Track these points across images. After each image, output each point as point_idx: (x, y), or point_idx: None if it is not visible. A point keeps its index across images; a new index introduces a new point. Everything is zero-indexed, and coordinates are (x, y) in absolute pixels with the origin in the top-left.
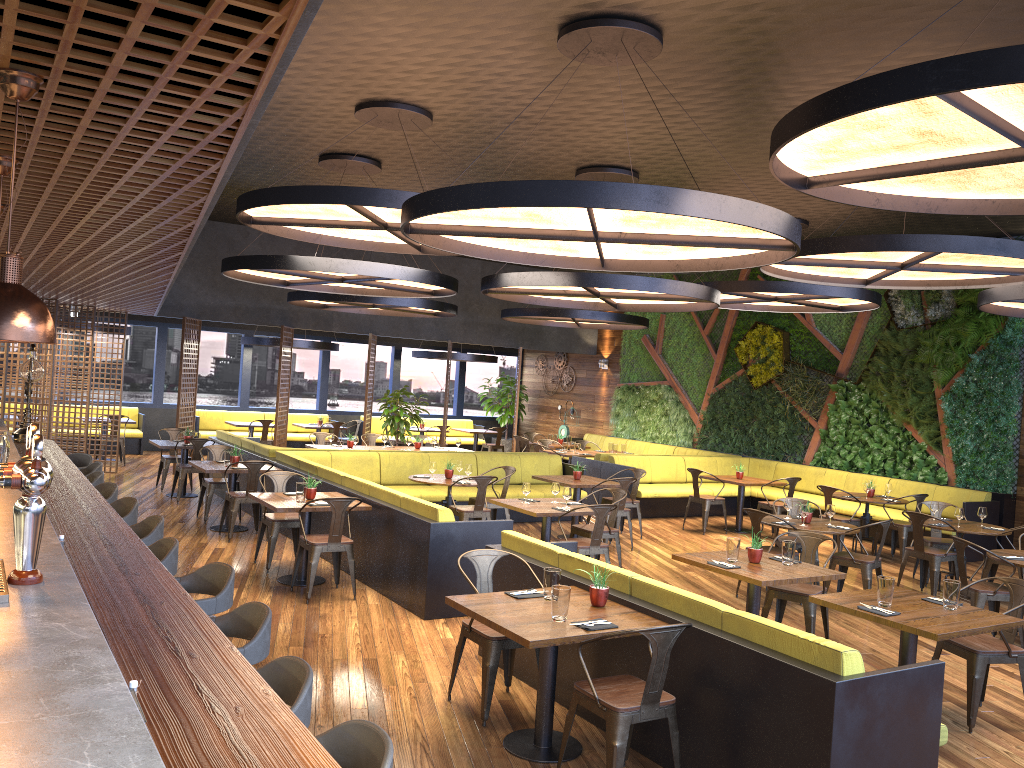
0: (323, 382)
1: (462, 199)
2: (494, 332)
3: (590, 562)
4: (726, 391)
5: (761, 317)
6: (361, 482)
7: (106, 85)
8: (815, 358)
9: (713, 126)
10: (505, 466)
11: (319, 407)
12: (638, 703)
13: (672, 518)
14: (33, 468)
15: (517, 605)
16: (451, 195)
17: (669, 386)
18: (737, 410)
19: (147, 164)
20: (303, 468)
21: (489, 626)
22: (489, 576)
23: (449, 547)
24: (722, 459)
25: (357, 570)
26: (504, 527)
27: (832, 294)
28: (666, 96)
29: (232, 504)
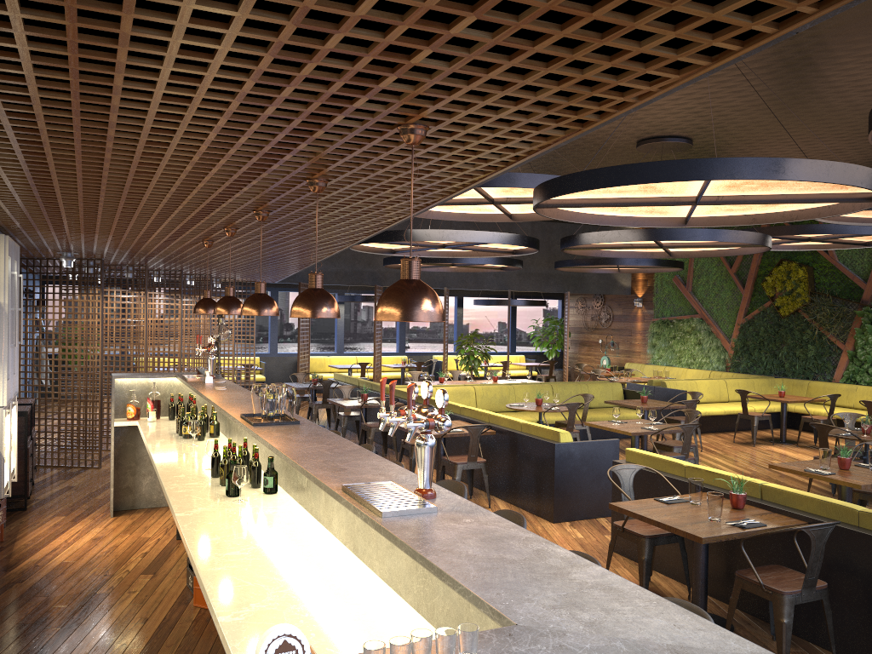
0: (401, 329)
1: (601, 179)
2: (544, 280)
3: (718, 472)
4: (755, 321)
5: (785, 255)
6: (480, 411)
7: (472, 129)
8: (839, 288)
9: (771, 97)
10: (583, 394)
11: (399, 350)
12: (798, 587)
13: (720, 433)
14: (440, 413)
15: (671, 509)
16: (591, 177)
17: (701, 319)
18: (767, 337)
19: (426, 177)
20: (421, 401)
21: (657, 526)
22: (630, 486)
23: (570, 463)
24: (758, 380)
25: (483, 483)
26: (612, 445)
27: (867, 232)
28: (736, 76)
29: (369, 433)
